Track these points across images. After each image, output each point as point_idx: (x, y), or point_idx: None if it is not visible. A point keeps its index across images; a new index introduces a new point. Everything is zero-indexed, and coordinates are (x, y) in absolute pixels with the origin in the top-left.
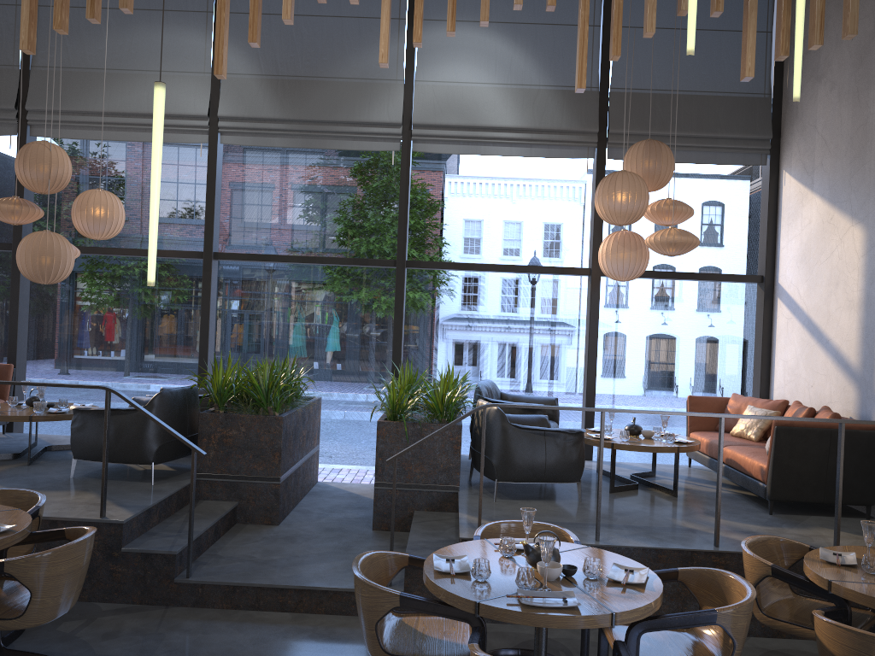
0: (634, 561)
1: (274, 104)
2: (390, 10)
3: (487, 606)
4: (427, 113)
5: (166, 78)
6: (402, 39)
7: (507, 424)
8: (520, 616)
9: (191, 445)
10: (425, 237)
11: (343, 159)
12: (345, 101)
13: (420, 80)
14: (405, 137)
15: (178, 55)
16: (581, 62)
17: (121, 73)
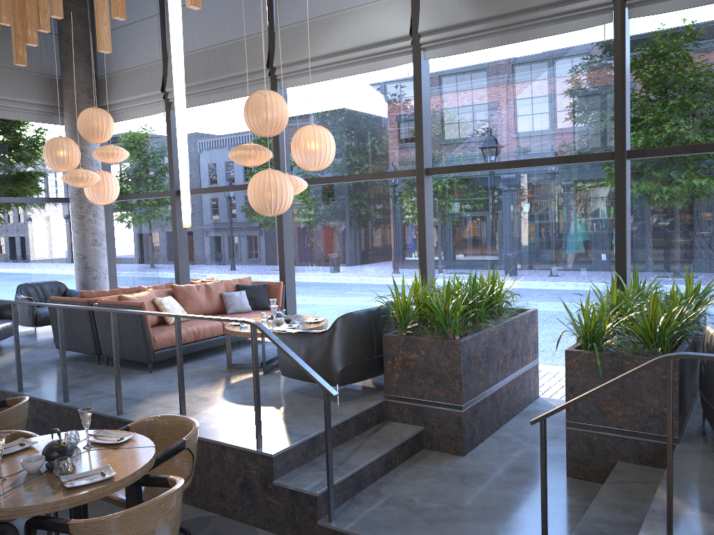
0: None
1: (470, 6)
2: None
3: None
4: None
5: (373, 8)
6: None
7: None
8: None
9: (322, 384)
10: (712, 120)
11: None
12: None
13: None
14: (617, 5)
15: None
16: None
17: (338, 14)
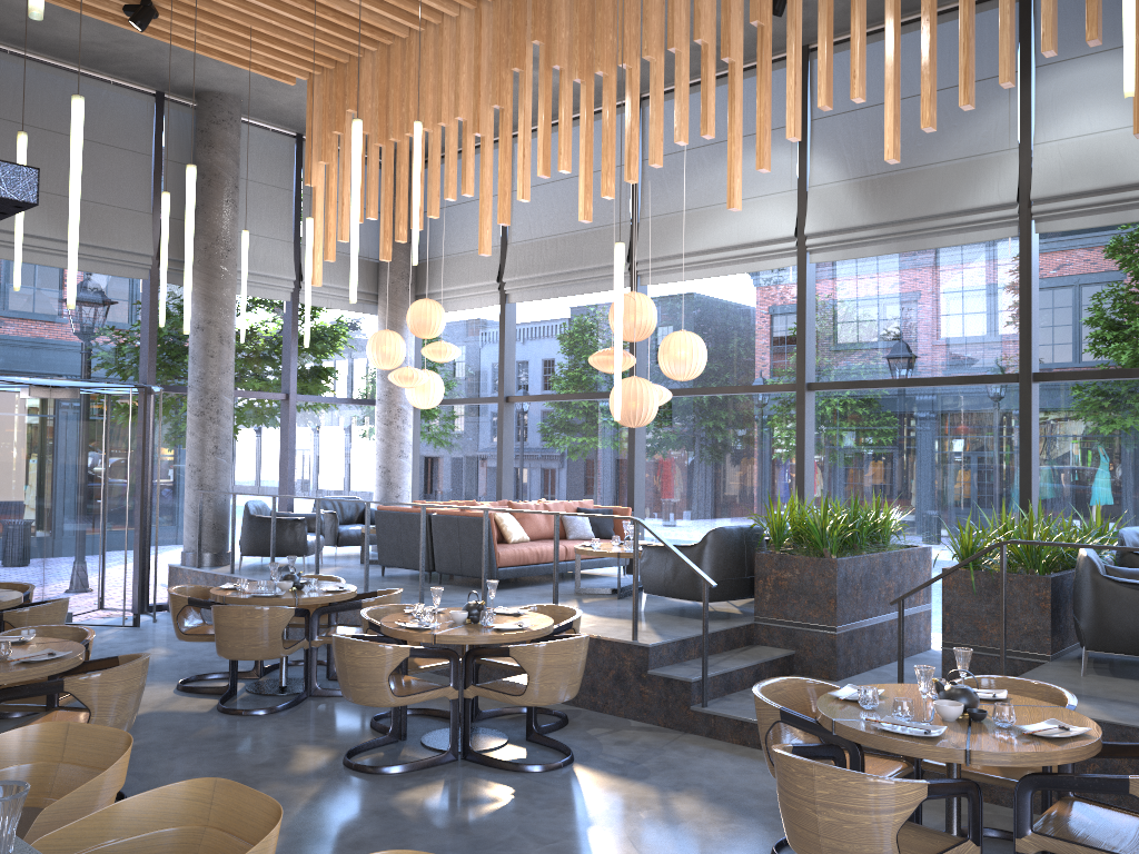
0: (1095, 725)
1: (863, 209)
2: (898, 99)
3: (839, 724)
4: (1050, 182)
5: (754, 204)
6: (1014, 97)
7: (1097, 575)
8: (864, 736)
9: (702, 575)
10: None
11: (1102, 234)
12: (944, 188)
13: (1040, 142)
14: (1023, 218)
15: (764, 178)
16: (1137, 100)
17: (713, 208)
